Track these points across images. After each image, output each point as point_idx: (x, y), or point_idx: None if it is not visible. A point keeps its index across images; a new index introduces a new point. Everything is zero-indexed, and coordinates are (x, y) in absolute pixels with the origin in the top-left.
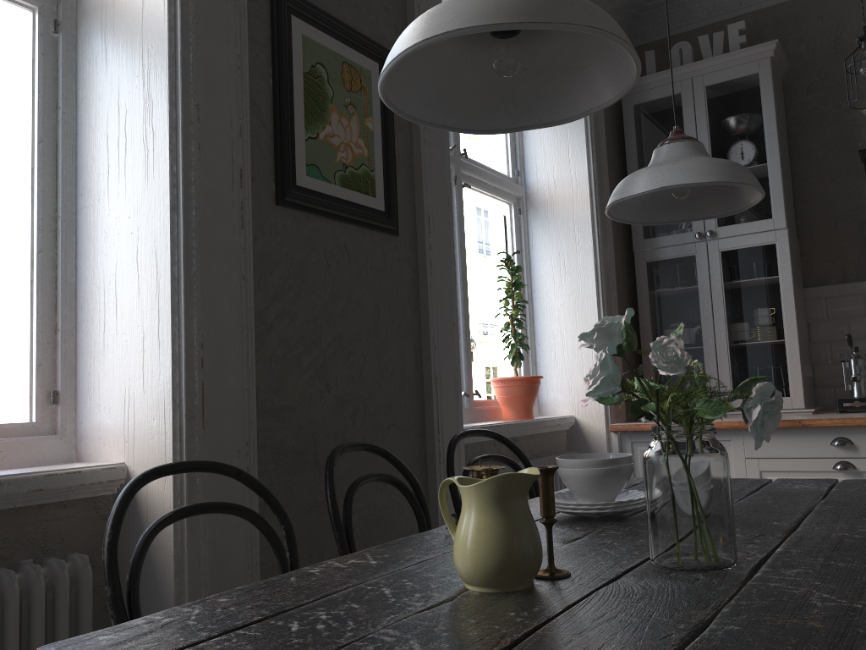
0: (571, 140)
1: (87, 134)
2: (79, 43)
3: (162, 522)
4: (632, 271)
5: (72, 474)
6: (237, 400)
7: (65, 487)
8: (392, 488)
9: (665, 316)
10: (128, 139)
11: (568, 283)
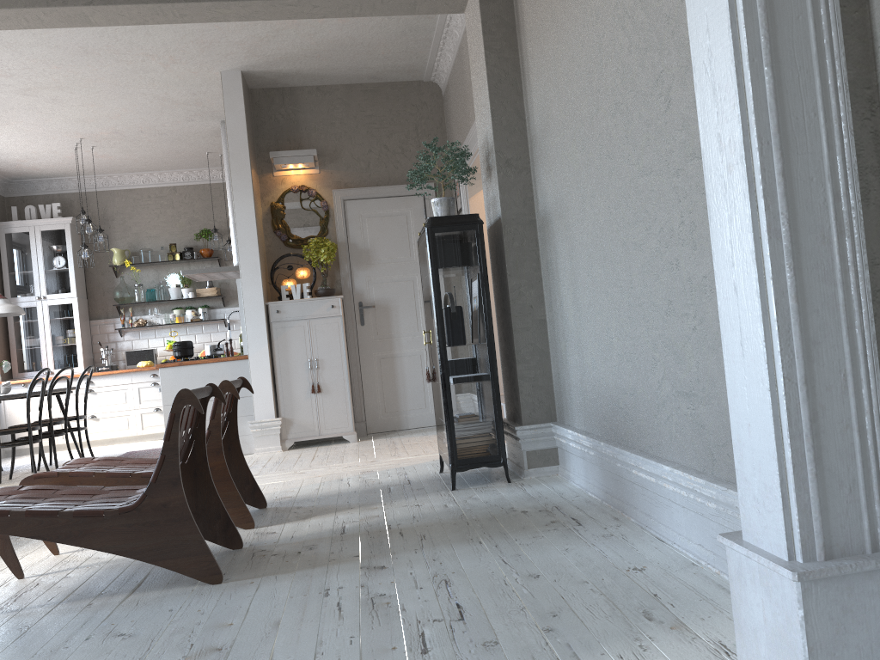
0: None
1: None
2: None
3: None
4: None
5: None
6: None
7: None
8: None
9: (22, 334)
10: None
11: None
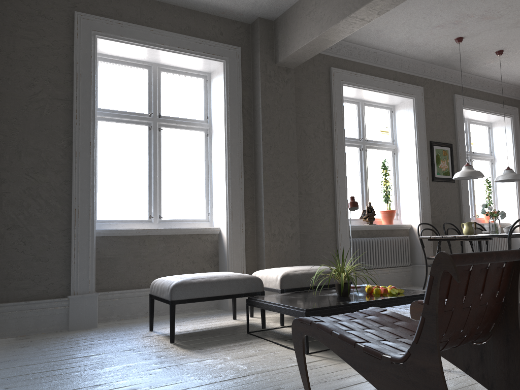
0: (507, 142)
1: (400, 171)
2: (397, 156)
3: (423, 229)
4: None
5: (405, 225)
6: (428, 214)
7: (404, 226)
8: (454, 233)
9: None
10: (409, 173)
11: (507, 184)
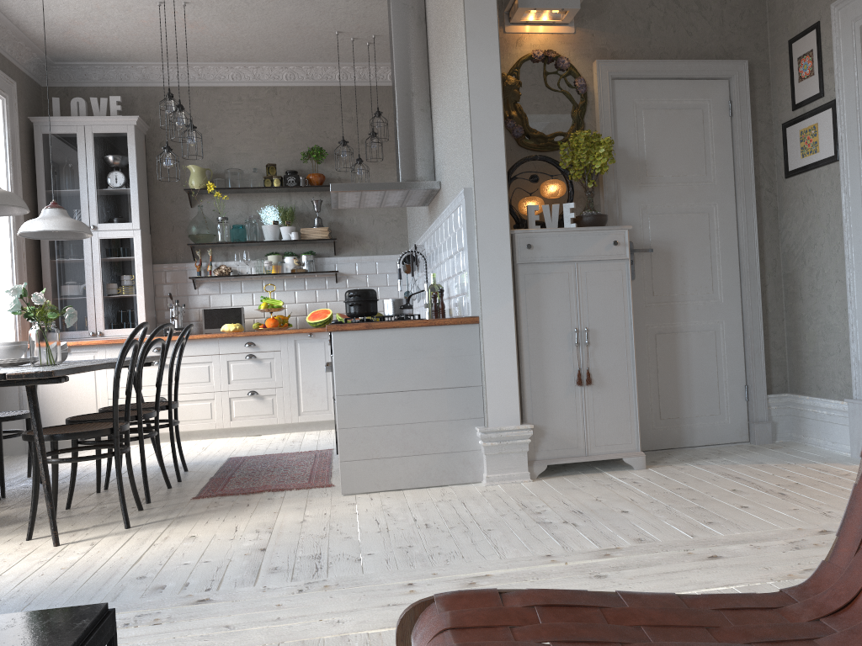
0: None
1: None
2: None
3: None
4: (39, 245)
5: None
6: None
7: None
8: None
9: (61, 277)
10: None
11: None
